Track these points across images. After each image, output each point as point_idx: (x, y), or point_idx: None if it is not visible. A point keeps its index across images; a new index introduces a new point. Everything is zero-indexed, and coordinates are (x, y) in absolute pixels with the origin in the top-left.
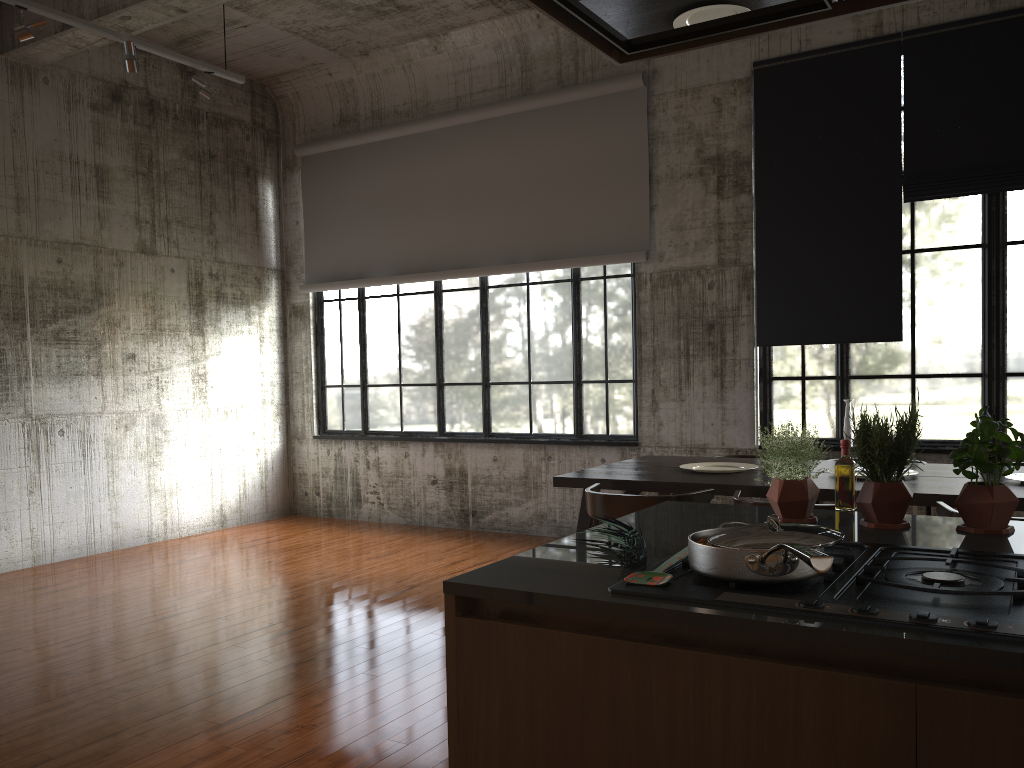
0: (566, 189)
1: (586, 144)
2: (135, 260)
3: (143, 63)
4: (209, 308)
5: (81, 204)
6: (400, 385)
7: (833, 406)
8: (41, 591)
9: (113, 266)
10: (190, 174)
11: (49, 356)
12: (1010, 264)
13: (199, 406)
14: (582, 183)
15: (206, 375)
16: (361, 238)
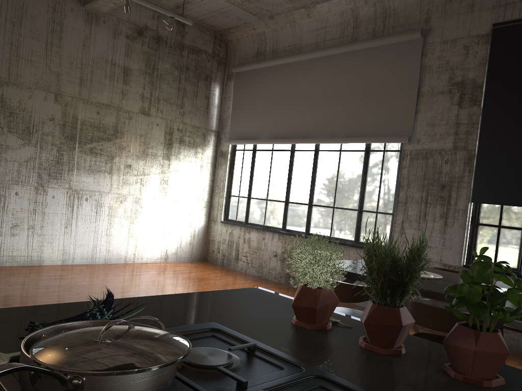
0: (368, 97)
1: (383, 71)
2: (138, 117)
3: (157, 17)
4: (174, 146)
5: (113, 85)
6: (266, 200)
7: (517, 247)
8: (52, 277)
9: (126, 119)
10: (174, 76)
11: (85, 160)
12: None
13: (162, 196)
14: (378, 94)
15: (168, 181)
16: (257, 118)
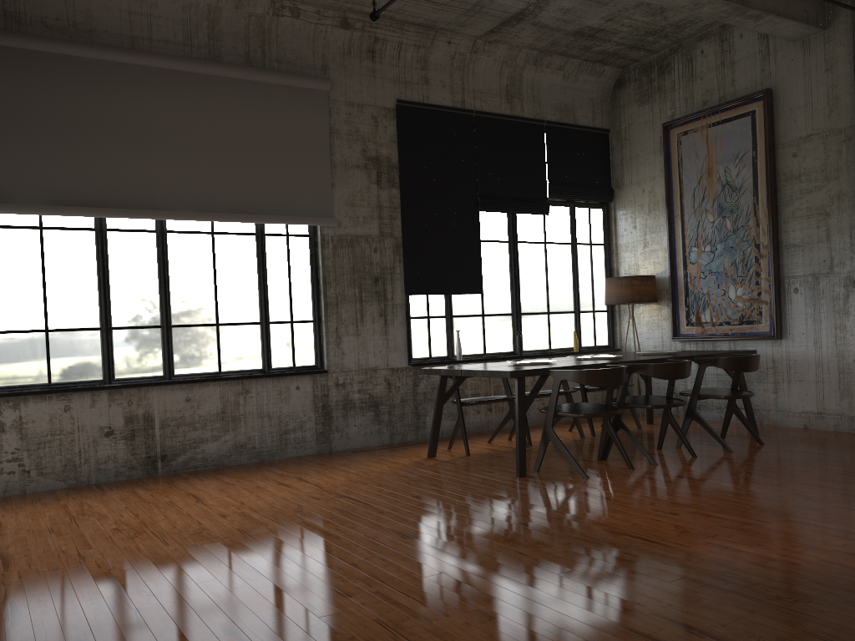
0: (260, 155)
1: (278, 122)
2: None
3: None
4: None
5: None
6: (47, 331)
7: (445, 335)
8: None
9: None
10: None
11: None
12: (520, 253)
13: None
14: (274, 153)
15: None
16: None
